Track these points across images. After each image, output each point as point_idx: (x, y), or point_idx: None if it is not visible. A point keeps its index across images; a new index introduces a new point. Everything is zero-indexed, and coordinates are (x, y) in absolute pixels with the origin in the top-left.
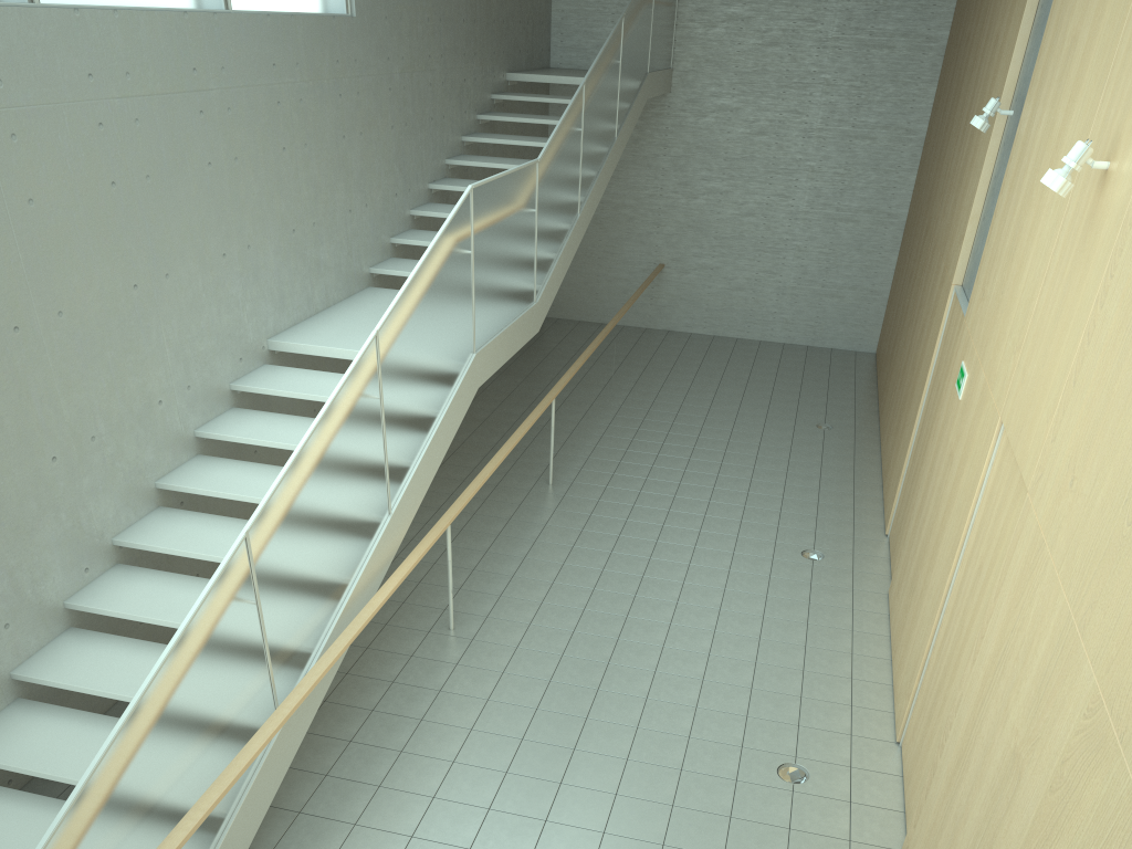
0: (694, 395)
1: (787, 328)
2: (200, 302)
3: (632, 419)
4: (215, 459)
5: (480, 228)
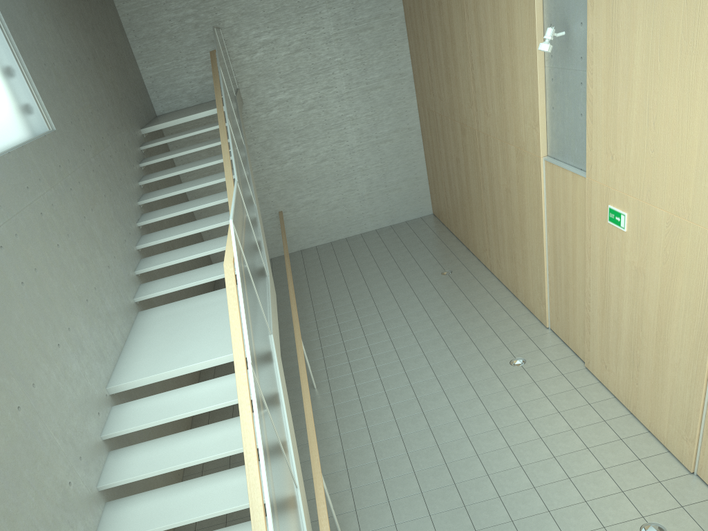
0: (352, 285)
1: (374, 220)
2: (60, 390)
3: (329, 318)
4: (122, 500)
5: (242, 246)
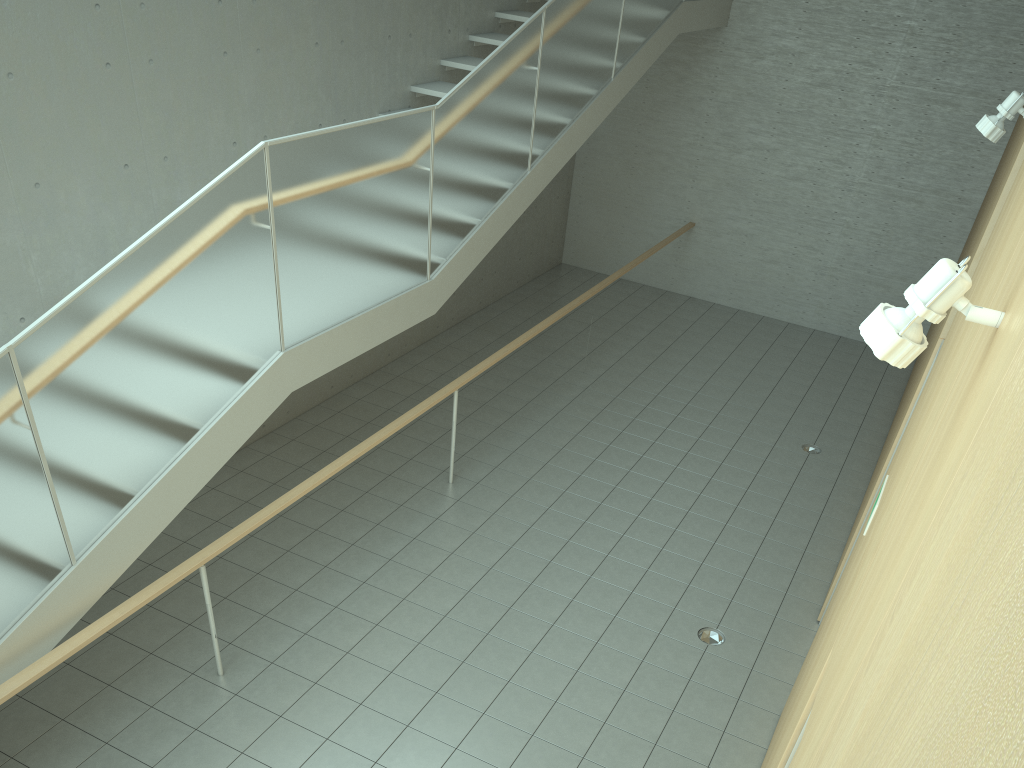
0: (678, 384)
1: (821, 314)
2: None
3: (590, 407)
4: None
5: (291, 196)
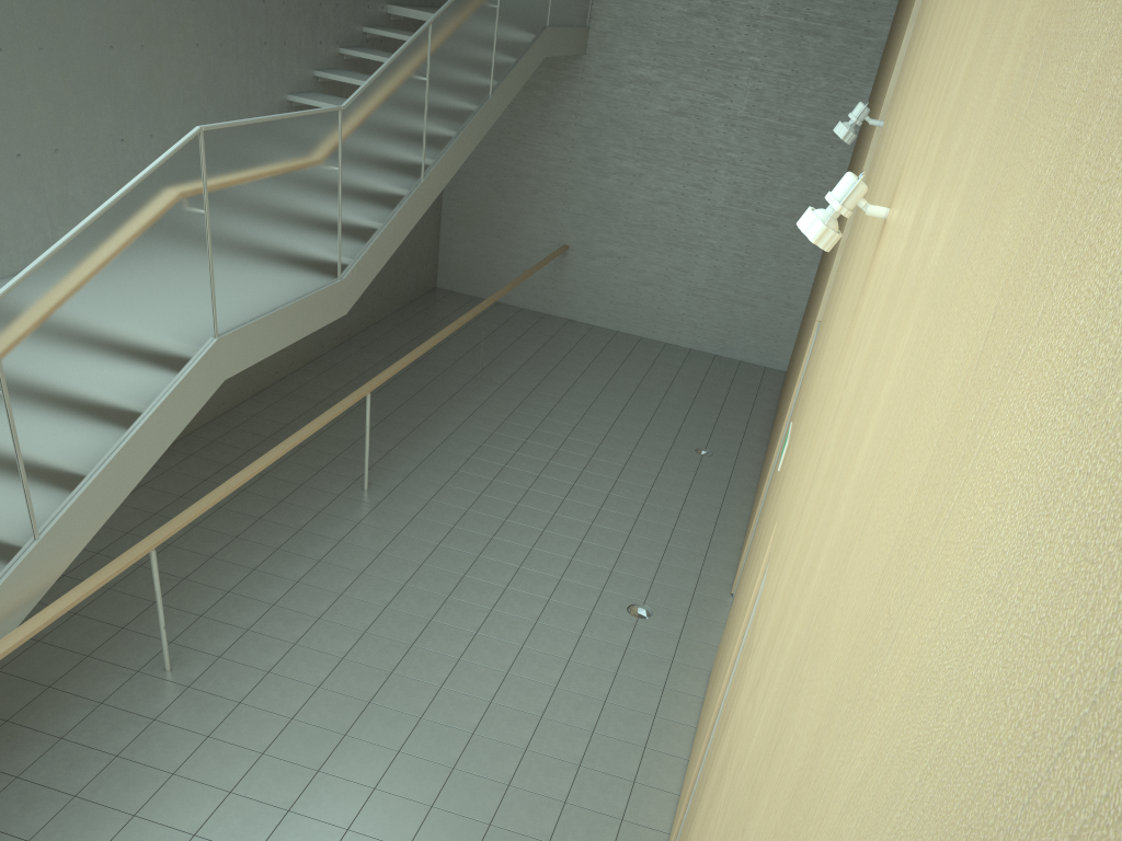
0: (571, 398)
1: (695, 333)
2: None
3: (491, 420)
4: None
5: (222, 183)
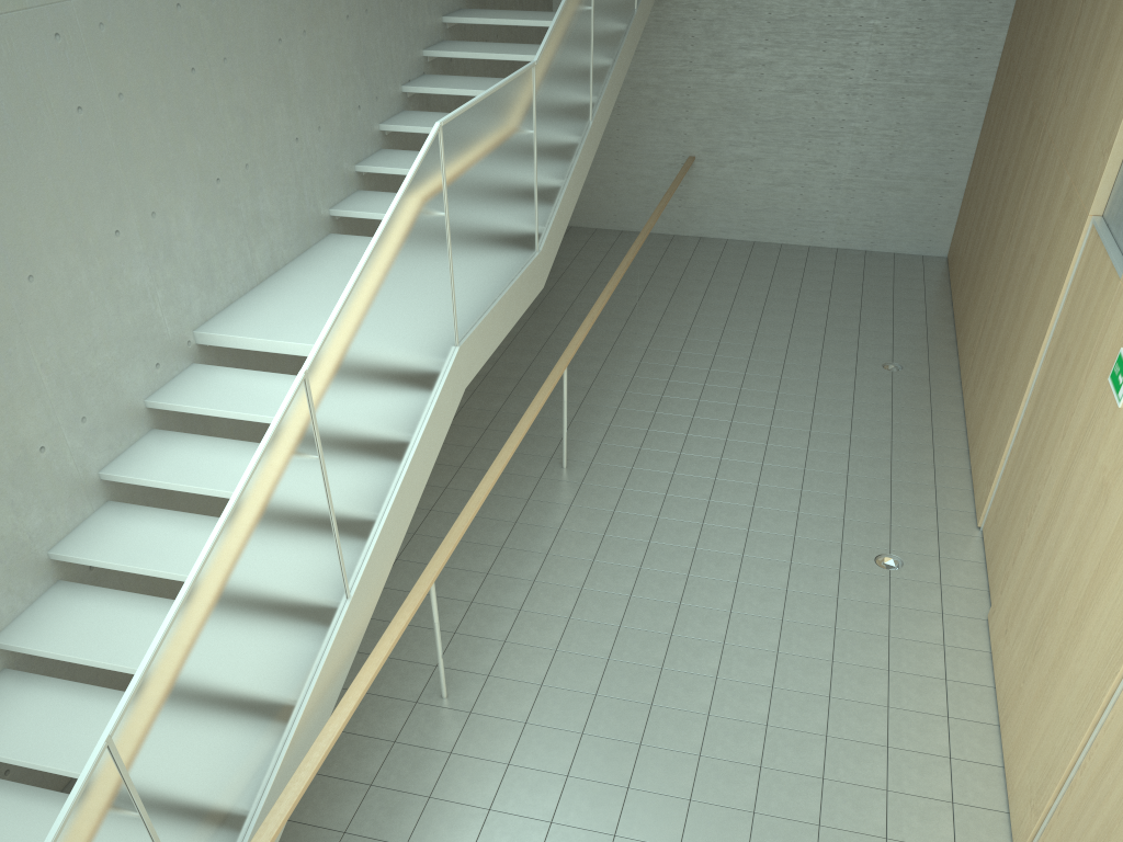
0: (734, 328)
1: (841, 230)
2: (88, 303)
3: (661, 367)
4: (128, 508)
5: (456, 178)
